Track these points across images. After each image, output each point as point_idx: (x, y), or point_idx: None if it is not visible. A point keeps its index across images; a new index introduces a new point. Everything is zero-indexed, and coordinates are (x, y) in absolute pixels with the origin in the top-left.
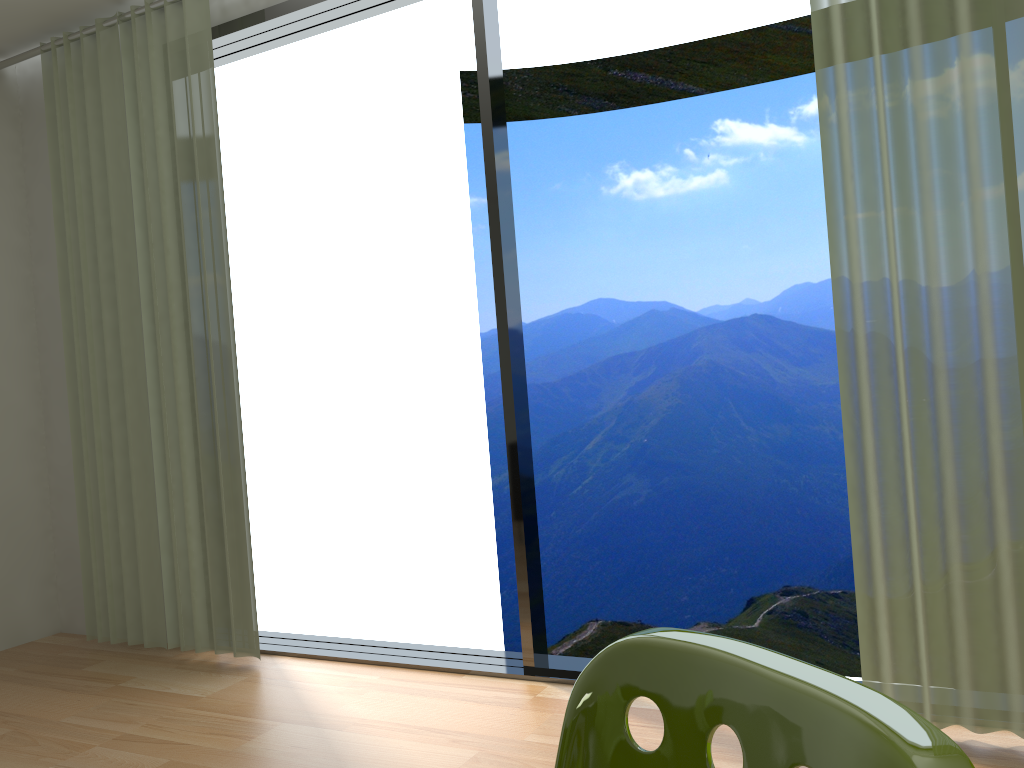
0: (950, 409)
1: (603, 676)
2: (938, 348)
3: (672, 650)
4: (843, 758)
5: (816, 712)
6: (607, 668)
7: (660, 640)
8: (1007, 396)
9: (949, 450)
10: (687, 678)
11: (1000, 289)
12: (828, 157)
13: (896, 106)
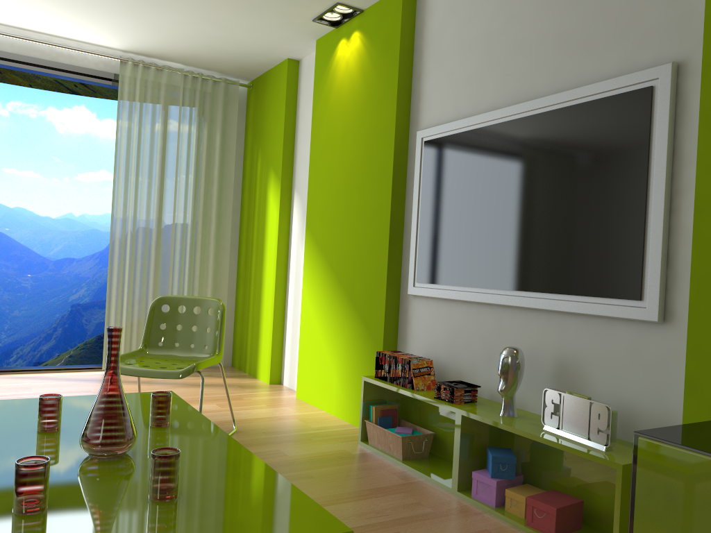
0: (140, 272)
1: (157, 302)
2: (139, 253)
3: (171, 297)
4: (203, 303)
5: (199, 299)
6: (158, 301)
7: (168, 296)
8: (156, 270)
9: (138, 284)
10: (174, 300)
11: (158, 239)
12: (114, 187)
13: (137, 178)
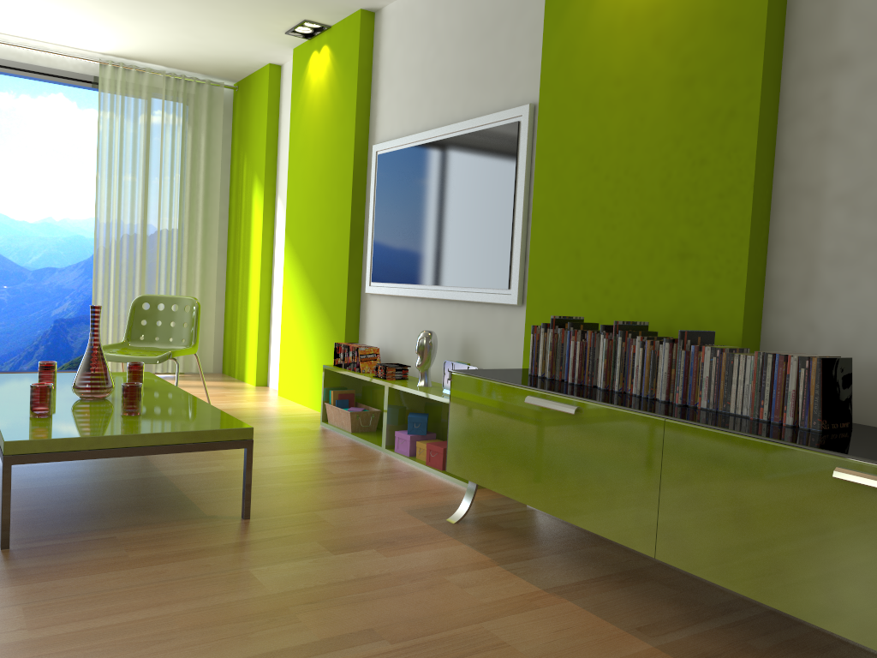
0: (126, 277)
1: (138, 300)
2: (124, 259)
3: (151, 296)
4: (181, 301)
5: (176, 298)
6: (139, 299)
7: (148, 295)
8: (142, 275)
9: (124, 289)
10: (154, 299)
11: (143, 244)
12: (96, 192)
13: (120, 183)
